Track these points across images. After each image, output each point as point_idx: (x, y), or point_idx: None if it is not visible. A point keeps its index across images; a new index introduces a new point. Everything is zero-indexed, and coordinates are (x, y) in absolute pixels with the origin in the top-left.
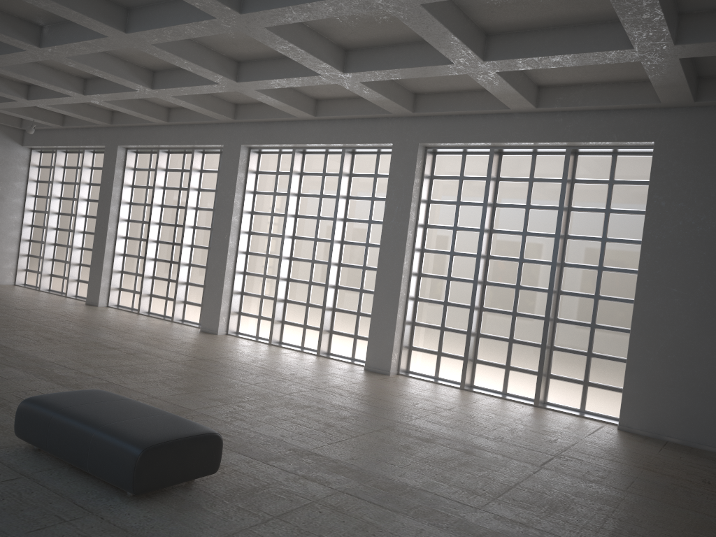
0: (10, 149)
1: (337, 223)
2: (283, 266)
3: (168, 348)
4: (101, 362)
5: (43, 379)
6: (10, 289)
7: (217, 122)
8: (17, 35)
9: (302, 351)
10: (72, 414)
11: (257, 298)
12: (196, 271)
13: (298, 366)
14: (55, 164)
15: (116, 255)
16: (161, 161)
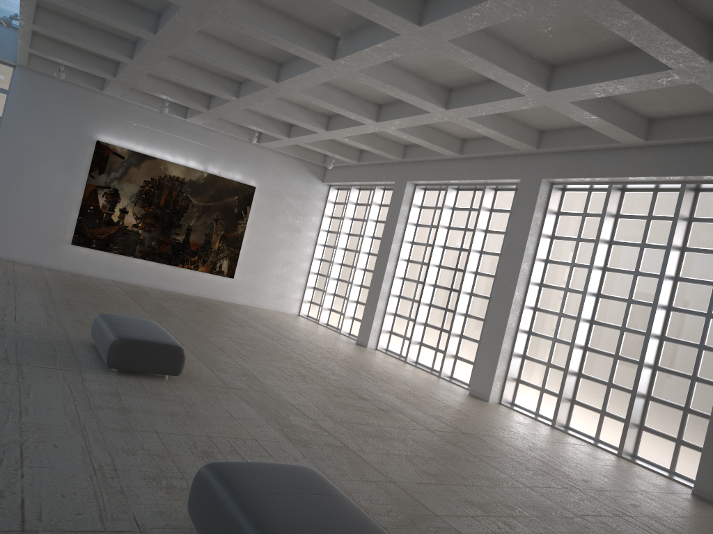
0: (311, 185)
1: (664, 281)
2: (580, 330)
3: (426, 410)
4: (345, 415)
5: (273, 426)
6: (293, 318)
7: (515, 152)
8: (312, 47)
9: (596, 445)
10: (247, 509)
11: (542, 366)
12: (472, 323)
13: (592, 469)
14: (348, 200)
15: (391, 296)
16: (449, 199)
